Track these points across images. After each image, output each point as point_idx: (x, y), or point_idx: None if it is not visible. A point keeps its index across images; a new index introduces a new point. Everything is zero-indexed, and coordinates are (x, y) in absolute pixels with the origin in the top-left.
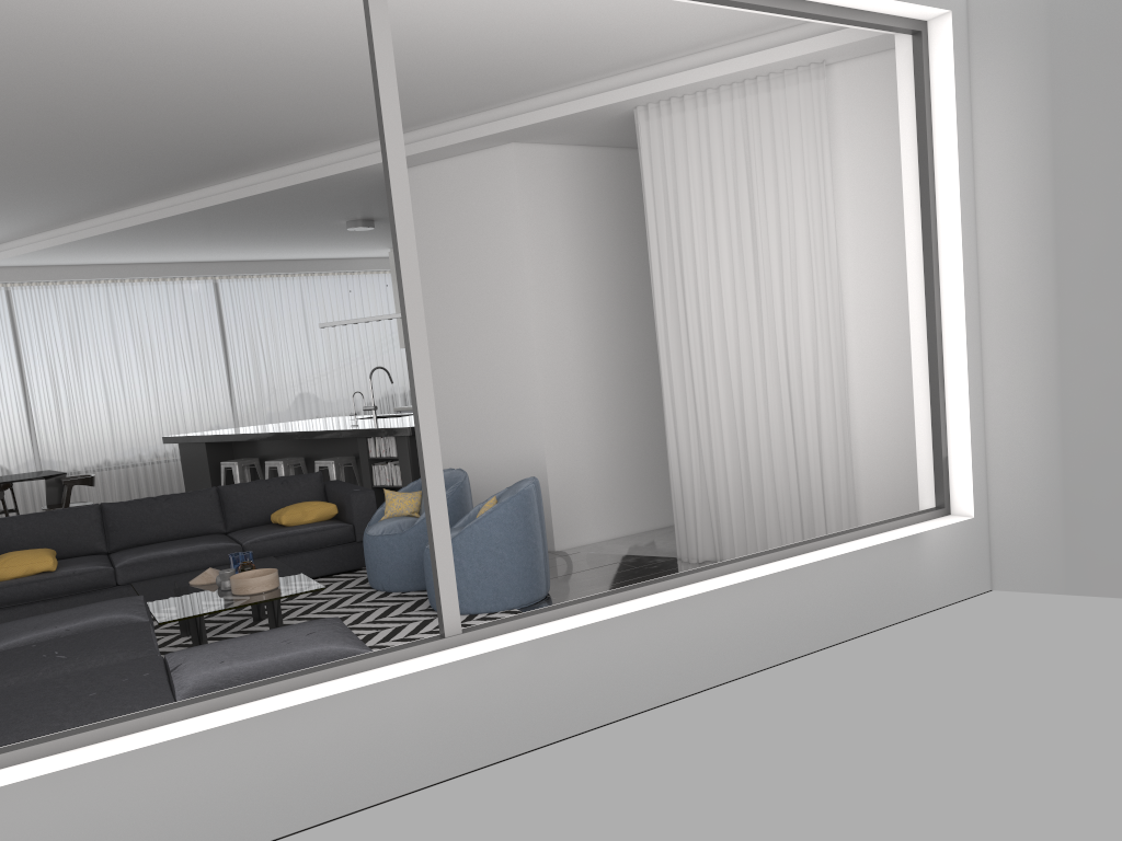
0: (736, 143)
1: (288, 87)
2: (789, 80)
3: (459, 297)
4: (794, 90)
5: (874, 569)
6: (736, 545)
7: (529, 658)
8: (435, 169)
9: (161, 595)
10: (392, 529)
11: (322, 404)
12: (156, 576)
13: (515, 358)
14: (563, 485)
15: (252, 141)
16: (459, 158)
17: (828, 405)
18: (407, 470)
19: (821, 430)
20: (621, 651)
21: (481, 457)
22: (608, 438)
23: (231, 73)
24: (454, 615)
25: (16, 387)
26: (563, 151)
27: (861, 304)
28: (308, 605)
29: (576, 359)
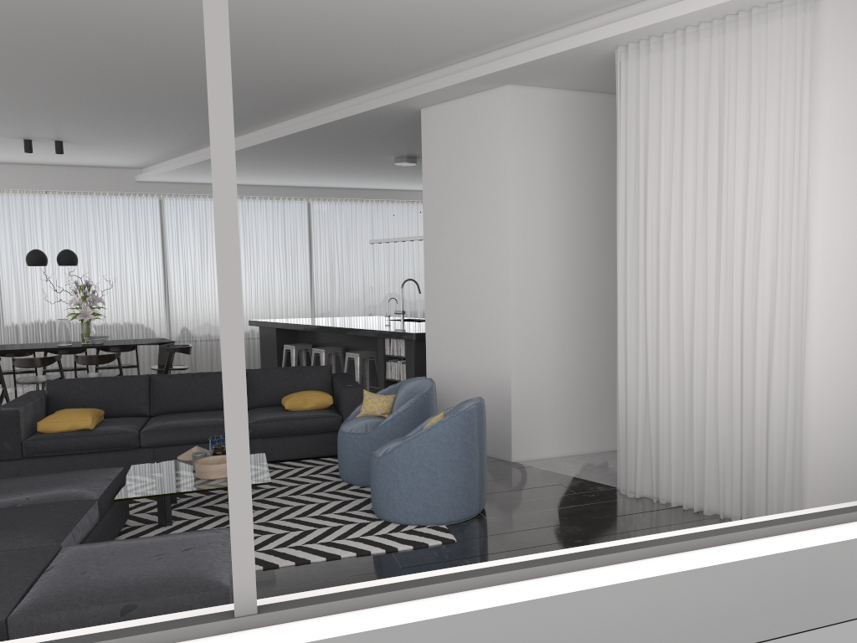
0: (711, 82)
1: (300, 22)
2: (772, 14)
3: (454, 223)
4: (778, 25)
5: (807, 562)
6: (673, 488)
7: (363, 635)
8: (445, 108)
9: (147, 466)
10: (359, 428)
11: (379, 304)
12: (171, 443)
13: (494, 282)
14: (525, 402)
15: (295, 79)
16: (464, 99)
17: (782, 359)
18: (410, 369)
19: (771, 385)
20: (480, 634)
21: (459, 367)
22: (572, 363)
23: (245, 6)
24: (248, 592)
25: (159, 272)
26: (556, 94)
27: (829, 255)
28: (281, 486)
29: (549, 287)
